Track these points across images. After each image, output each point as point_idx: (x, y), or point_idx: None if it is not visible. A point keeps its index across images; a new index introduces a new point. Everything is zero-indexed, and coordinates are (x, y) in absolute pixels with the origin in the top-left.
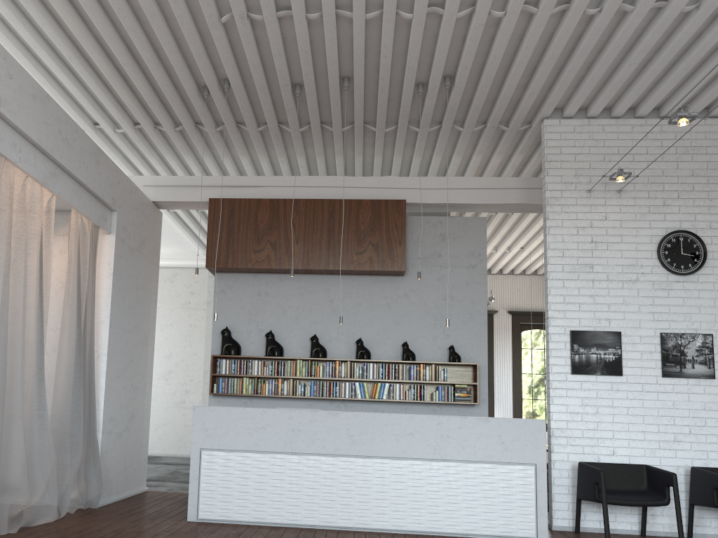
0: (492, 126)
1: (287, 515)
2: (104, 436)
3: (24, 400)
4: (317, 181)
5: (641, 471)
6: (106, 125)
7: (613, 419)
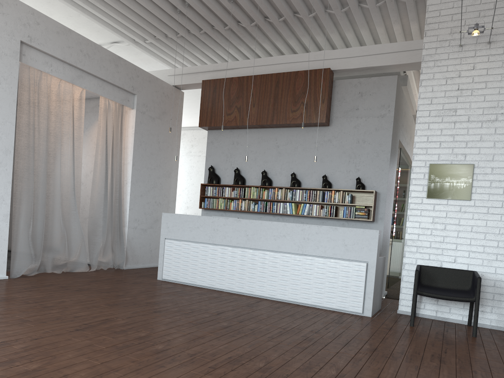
0: (389, 0)
1: (208, 281)
2: (129, 229)
3: (64, 205)
4: (272, 60)
5: (468, 275)
6: (138, 39)
7: (457, 235)
